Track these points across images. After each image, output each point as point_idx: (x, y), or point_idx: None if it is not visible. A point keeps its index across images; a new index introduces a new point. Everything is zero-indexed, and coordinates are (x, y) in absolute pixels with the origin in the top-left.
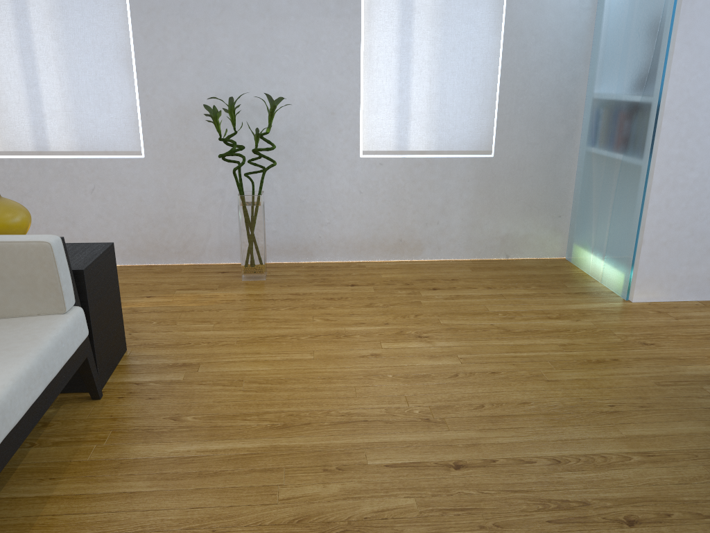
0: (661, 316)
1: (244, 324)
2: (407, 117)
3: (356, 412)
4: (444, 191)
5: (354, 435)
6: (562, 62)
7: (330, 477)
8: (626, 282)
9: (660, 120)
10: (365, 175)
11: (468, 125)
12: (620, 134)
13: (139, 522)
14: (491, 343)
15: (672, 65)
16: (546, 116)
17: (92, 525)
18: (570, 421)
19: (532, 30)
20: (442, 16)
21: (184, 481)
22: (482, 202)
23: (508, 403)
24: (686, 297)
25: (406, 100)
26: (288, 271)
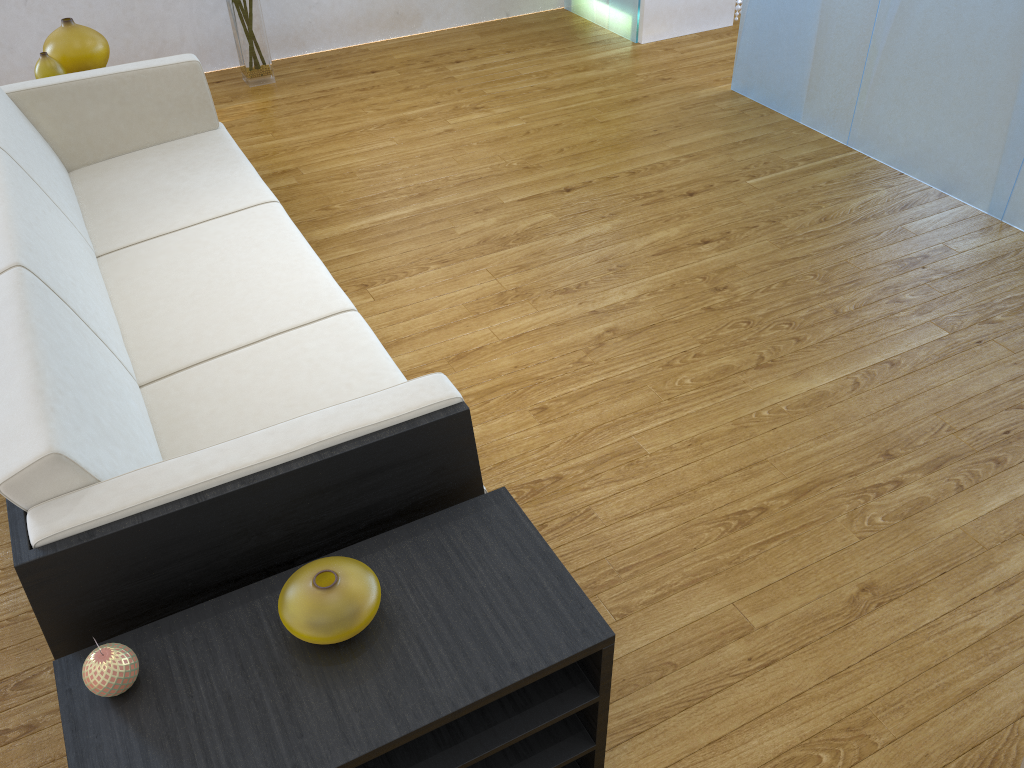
0: (669, 53)
1: (301, 128)
2: None
3: (468, 174)
4: None
5: (480, 189)
6: None
7: (484, 216)
8: (634, 25)
9: None
10: None
11: None
12: None
13: (374, 268)
14: (541, 102)
15: None
16: None
17: (342, 277)
18: (630, 147)
19: None
20: None
21: (380, 242)
22: None
23: (580, 144)
24: (685, 31)
25: None
26: (290, 69)
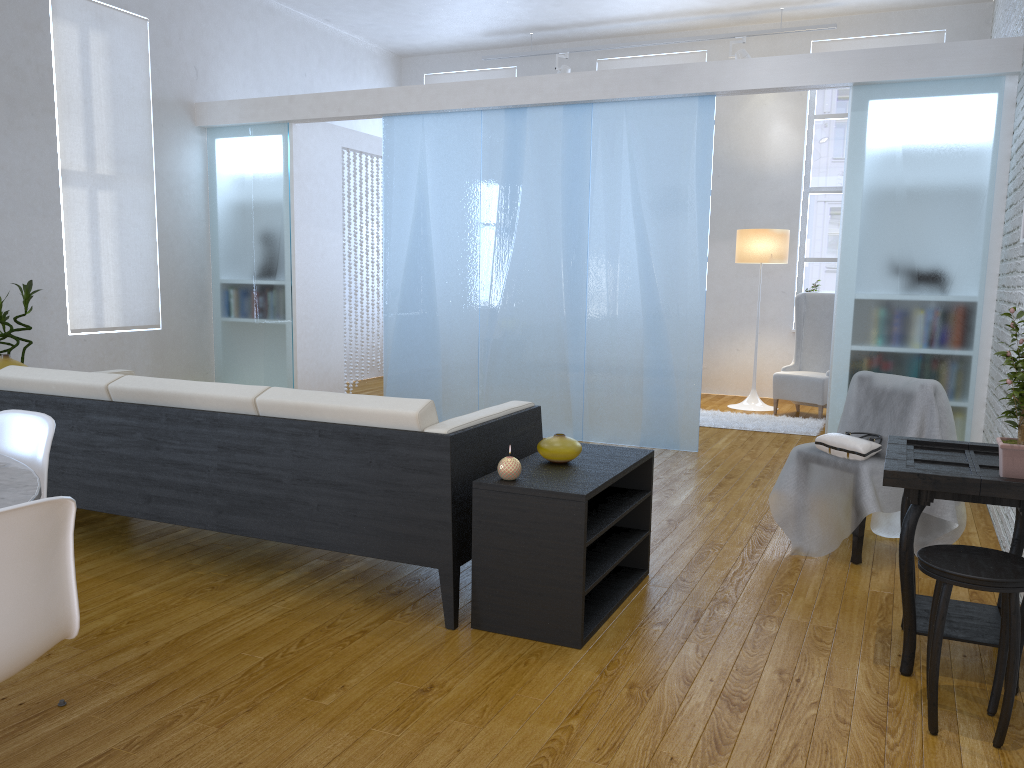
0: None
1: None
2: (101, 300)
3: None
4: (132, 359)
5: None
6: (195, 257)
7: None
8: None
9: (294, 295)
10: (74, 350)
11: (143, 305)
12: (259, 306)
13: None
14: None
15: (295, 262)
16: (190, 296)
17: None
18: None
19: (174, 233)
20: (118, 220)
21: None
22: (158, 366)
23: None
24: None
25: (99, 285)
26: None
